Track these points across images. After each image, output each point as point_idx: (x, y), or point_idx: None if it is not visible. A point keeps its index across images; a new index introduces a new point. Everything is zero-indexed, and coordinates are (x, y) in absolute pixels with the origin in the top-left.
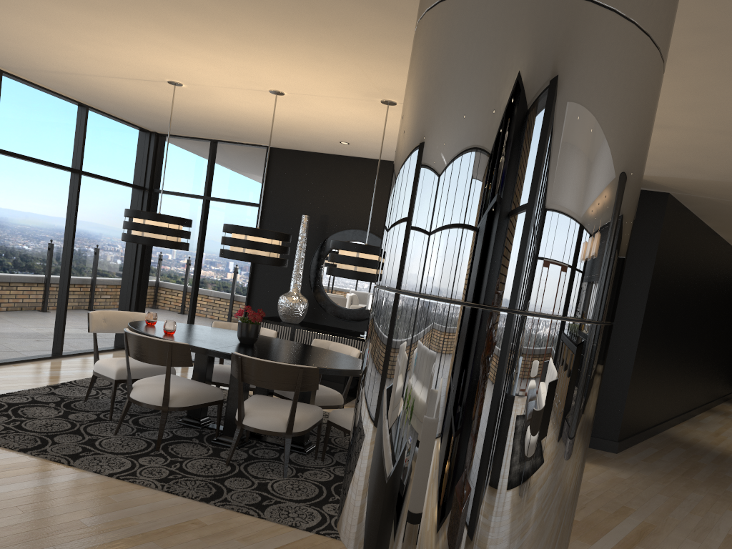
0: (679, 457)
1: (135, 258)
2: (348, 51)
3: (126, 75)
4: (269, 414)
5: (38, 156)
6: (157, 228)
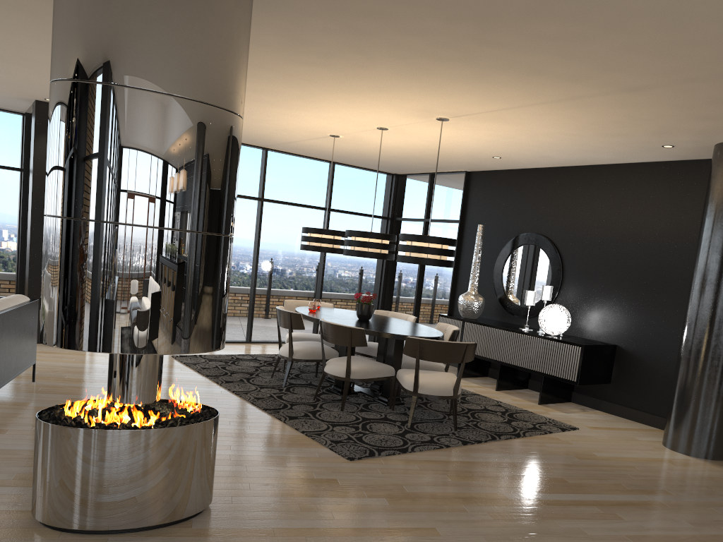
0: None
1: (381, 272)
2: (351, 92)
3: (309, 136)
4: (339, 364)
5: (296, 201)
6: (314, 238)
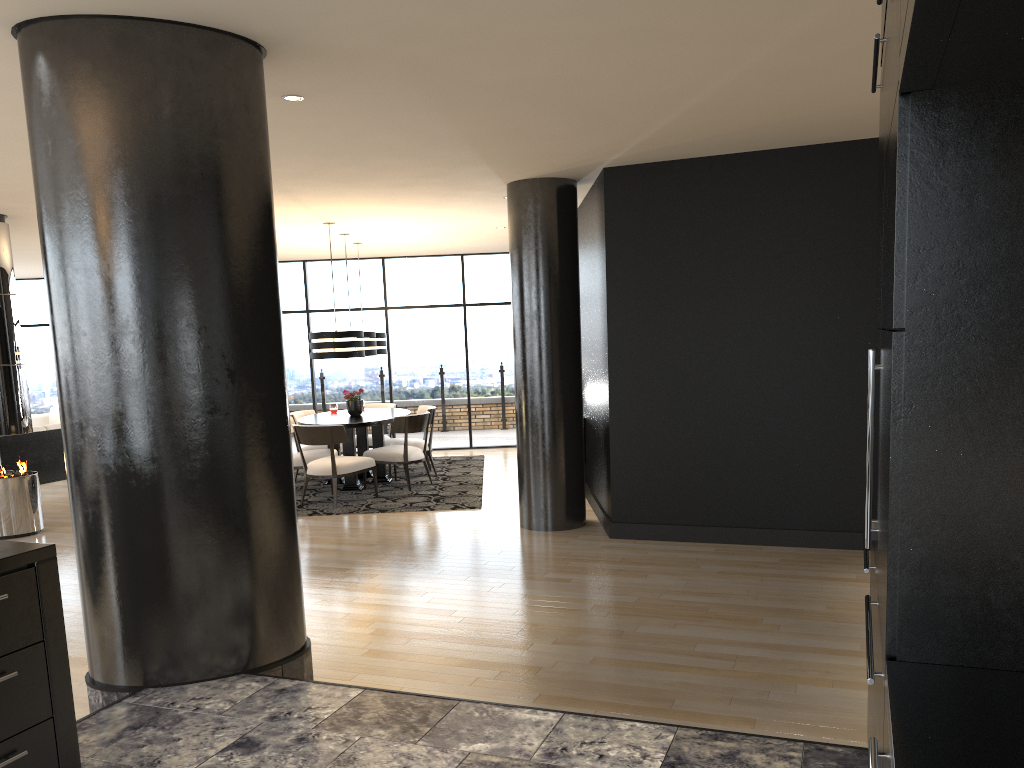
0: (698, 558)
1: None
2: None
3: (354, 246)
4: None
5: (426, 303)
6: None
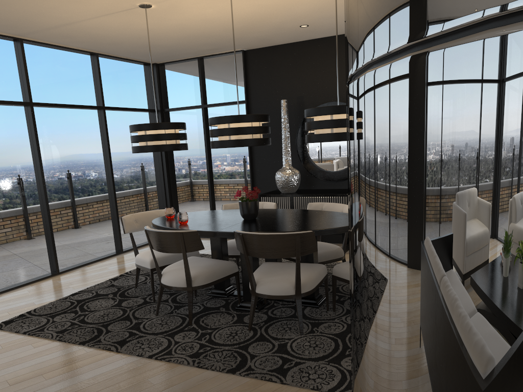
0: None
1: (162, 166)
2: None
3: (106, 10)
4: (278, 280)
5: (68, 102)
6: (156, 136)
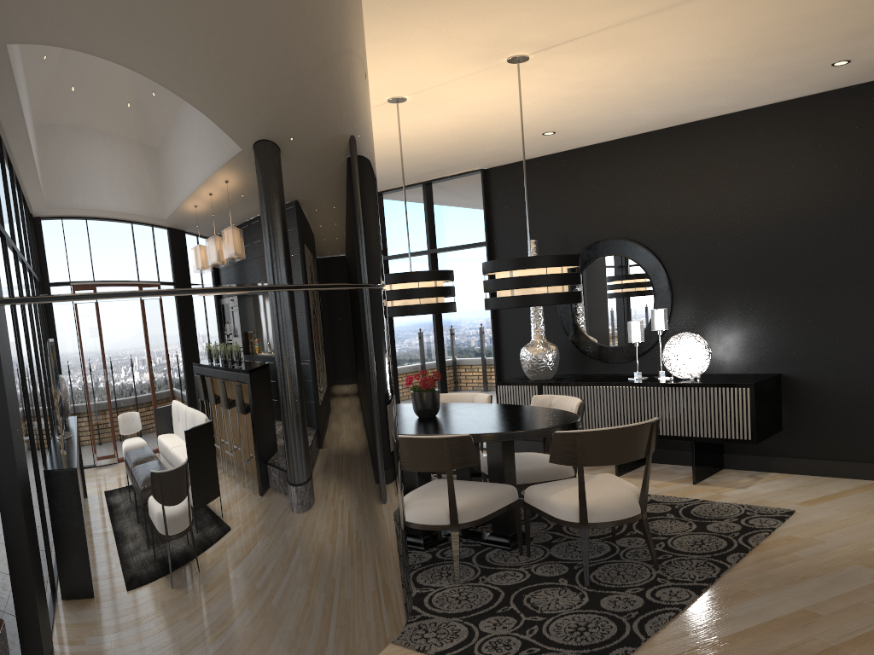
0: None
1: None
2: (385, 13)
3: None
4: (430, 504)
5: None
6: None
